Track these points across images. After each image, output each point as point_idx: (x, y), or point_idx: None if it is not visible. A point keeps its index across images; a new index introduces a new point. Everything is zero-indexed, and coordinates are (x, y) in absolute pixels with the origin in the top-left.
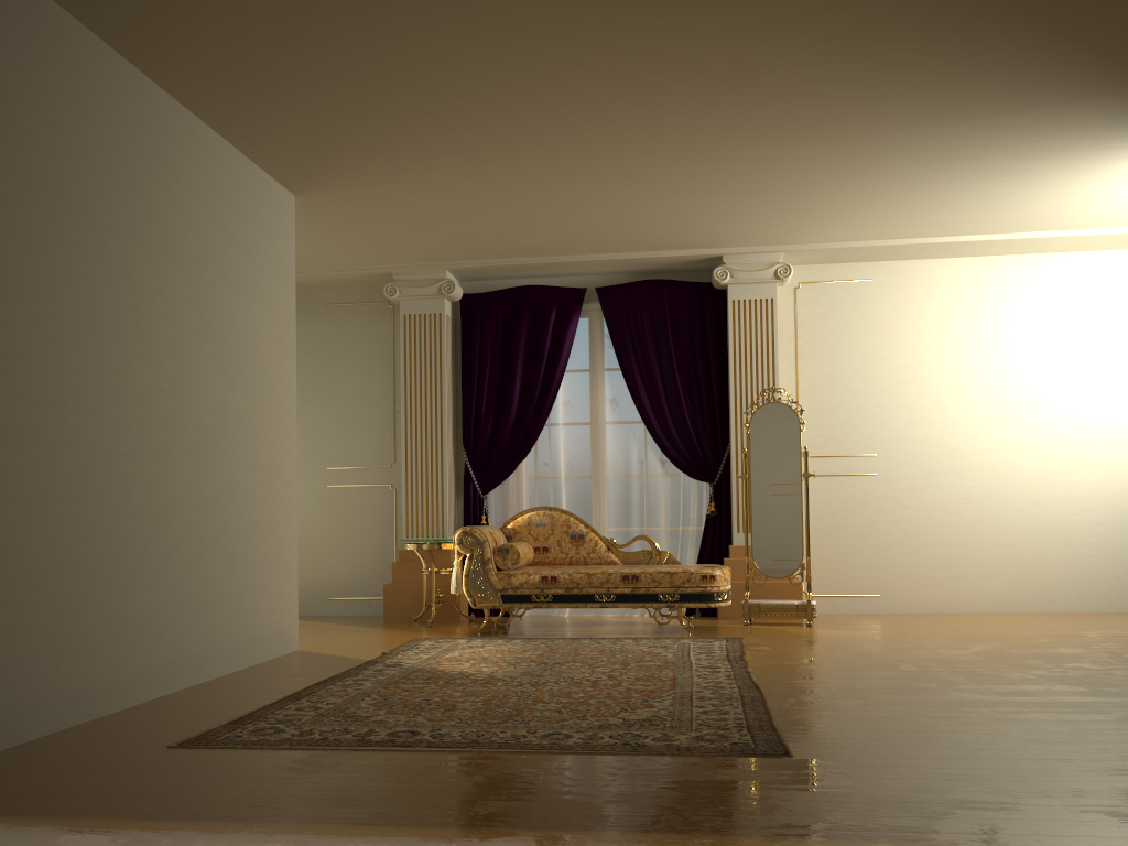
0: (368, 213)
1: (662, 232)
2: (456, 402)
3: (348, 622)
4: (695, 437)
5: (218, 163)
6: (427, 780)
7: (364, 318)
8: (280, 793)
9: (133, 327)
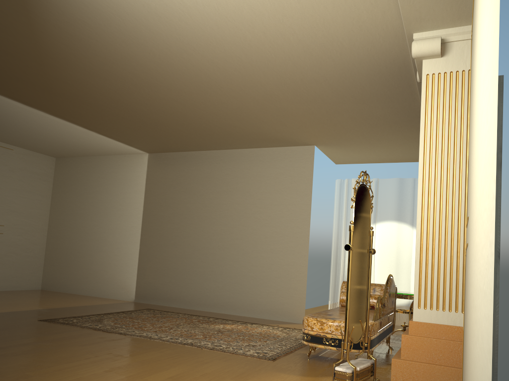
0: (334, 138)
1: (364, 81)
2: None
3: None
4: None
5: (257, 157)
6: (85, 310)
7: None
8: (96, 307)
9: (213, 215)
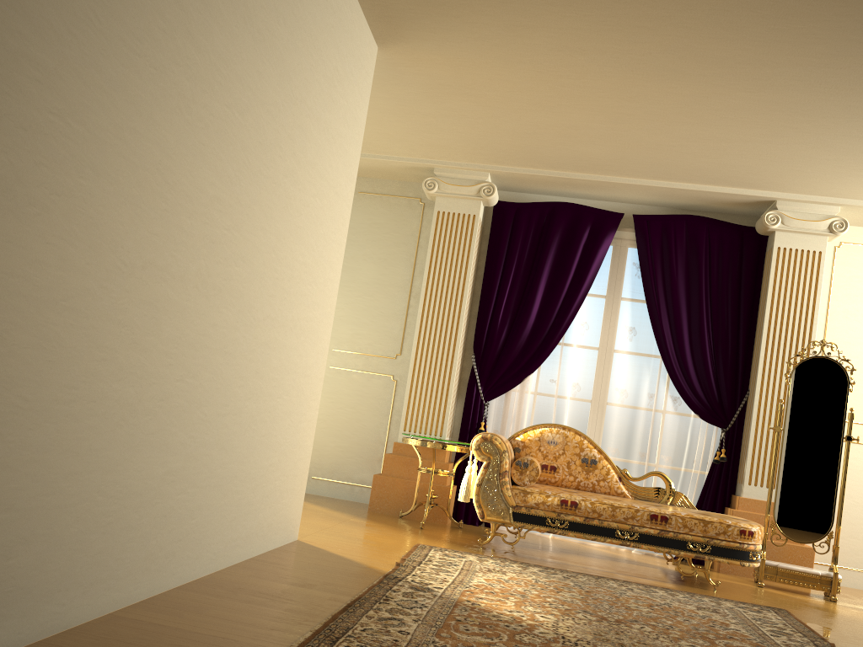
0: (444, 85)
1: (733, 162)
2: (471, 306)
3: (333, 507)
4: (714, 380)
5: None
6: None
7: (393, 211)
8: None
9: (202, 106)
